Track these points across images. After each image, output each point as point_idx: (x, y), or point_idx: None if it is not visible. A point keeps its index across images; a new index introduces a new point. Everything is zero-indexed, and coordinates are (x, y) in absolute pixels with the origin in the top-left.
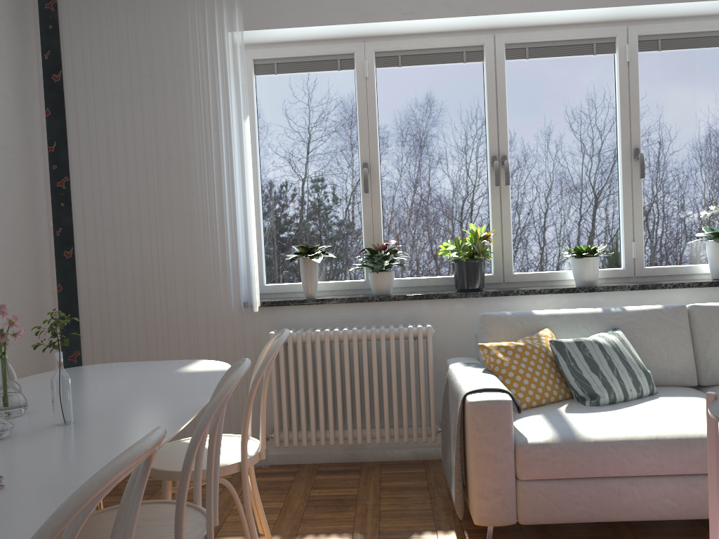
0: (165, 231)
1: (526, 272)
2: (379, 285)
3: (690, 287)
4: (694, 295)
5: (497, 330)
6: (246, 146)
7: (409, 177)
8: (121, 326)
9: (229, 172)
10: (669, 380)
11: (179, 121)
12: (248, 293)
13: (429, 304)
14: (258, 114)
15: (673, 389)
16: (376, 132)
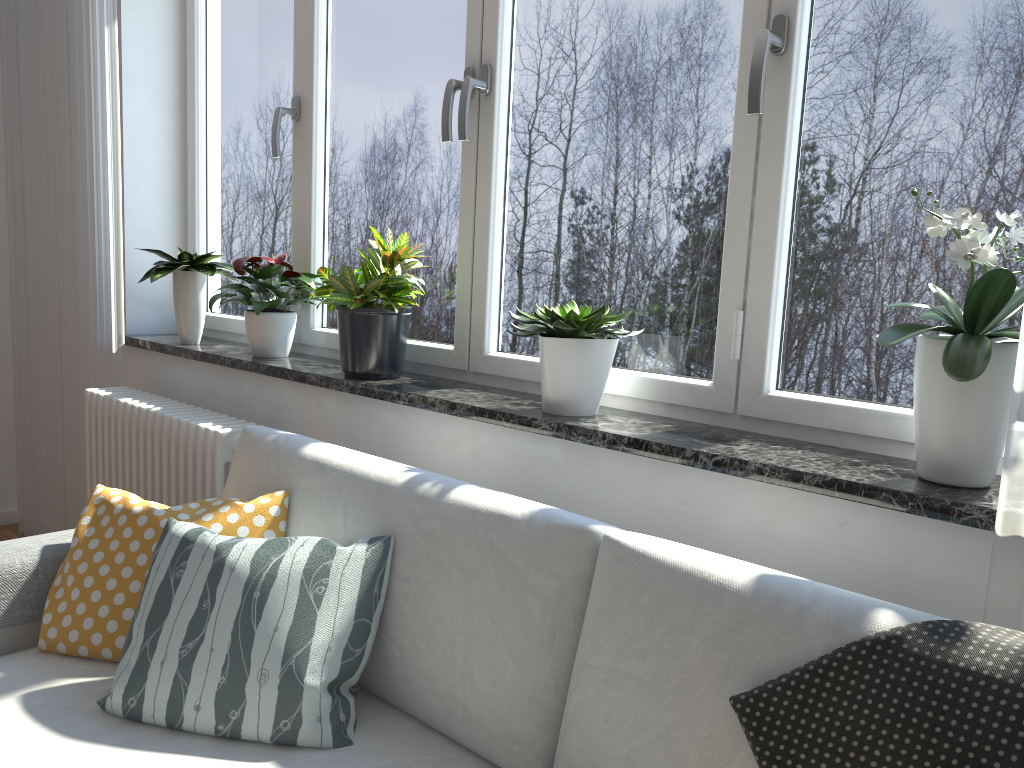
0: (55, 213)
1: (511, 355)
2: (248, 337)
3: (764, 480)
4: (791, 509)
5: (236, 468)
6: (106, 73)
7: (359, 124)
8: (32, 346)
9: (98, 120)
10: (460, 731)
11: (62, 39)
12: (111, 321)
13: (294, 388)
14: (206, 17)
15: (406, 762)
16: (313, 32)
